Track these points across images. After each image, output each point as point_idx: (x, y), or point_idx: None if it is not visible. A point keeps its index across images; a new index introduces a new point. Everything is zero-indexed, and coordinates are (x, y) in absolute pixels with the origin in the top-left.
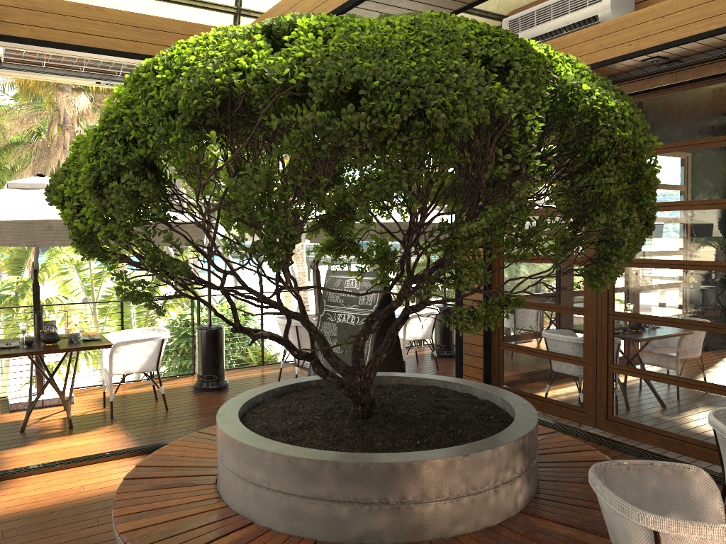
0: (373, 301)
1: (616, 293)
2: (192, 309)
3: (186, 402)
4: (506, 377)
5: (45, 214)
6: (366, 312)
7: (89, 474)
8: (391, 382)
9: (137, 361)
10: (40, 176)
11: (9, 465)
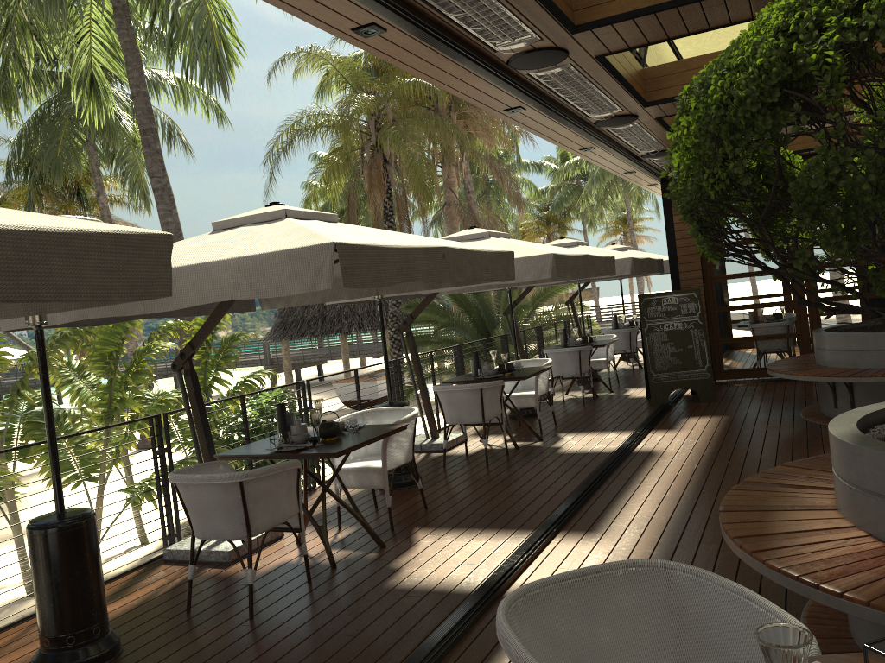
0: (696, 309)
1: (819, 286)
2: (459, 357)
3: (546, 421)
4: (726, 362)
5: (574, 251)
6: (692, 318)
7: (665, 438)
8: (840, 329)
9: (545, 383)
10: (478, 228)
11: (601, 449)
